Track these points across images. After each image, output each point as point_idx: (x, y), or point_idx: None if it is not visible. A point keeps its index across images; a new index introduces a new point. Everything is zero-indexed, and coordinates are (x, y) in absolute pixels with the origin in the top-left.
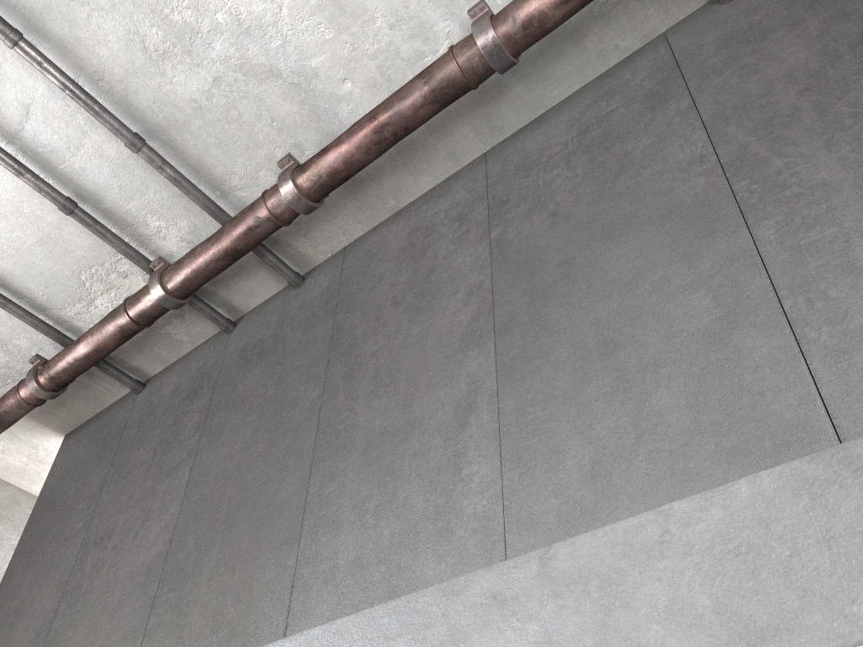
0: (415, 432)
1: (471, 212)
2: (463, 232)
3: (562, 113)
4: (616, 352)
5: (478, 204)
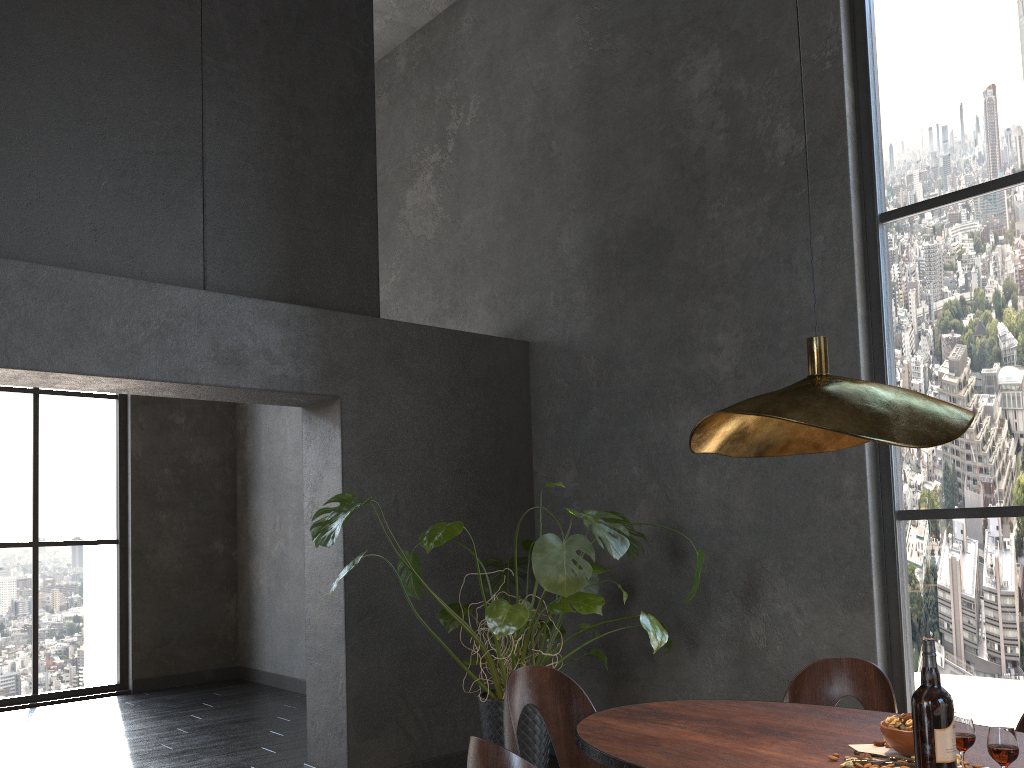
0: None
1: None
2: None
3: None
4: (89, 123)
5: None
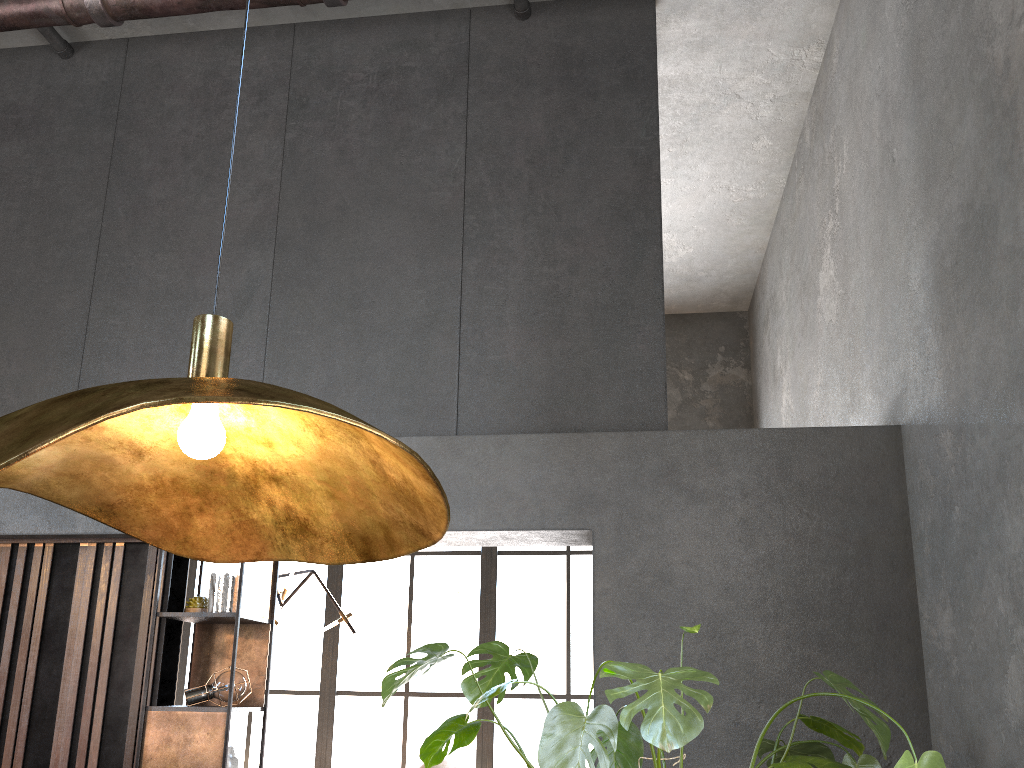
0: (198, 303)
1: (272, 94)
2: (261, 114)
3: (372, 34)
4: (360, 309)
5: (279, 88)
